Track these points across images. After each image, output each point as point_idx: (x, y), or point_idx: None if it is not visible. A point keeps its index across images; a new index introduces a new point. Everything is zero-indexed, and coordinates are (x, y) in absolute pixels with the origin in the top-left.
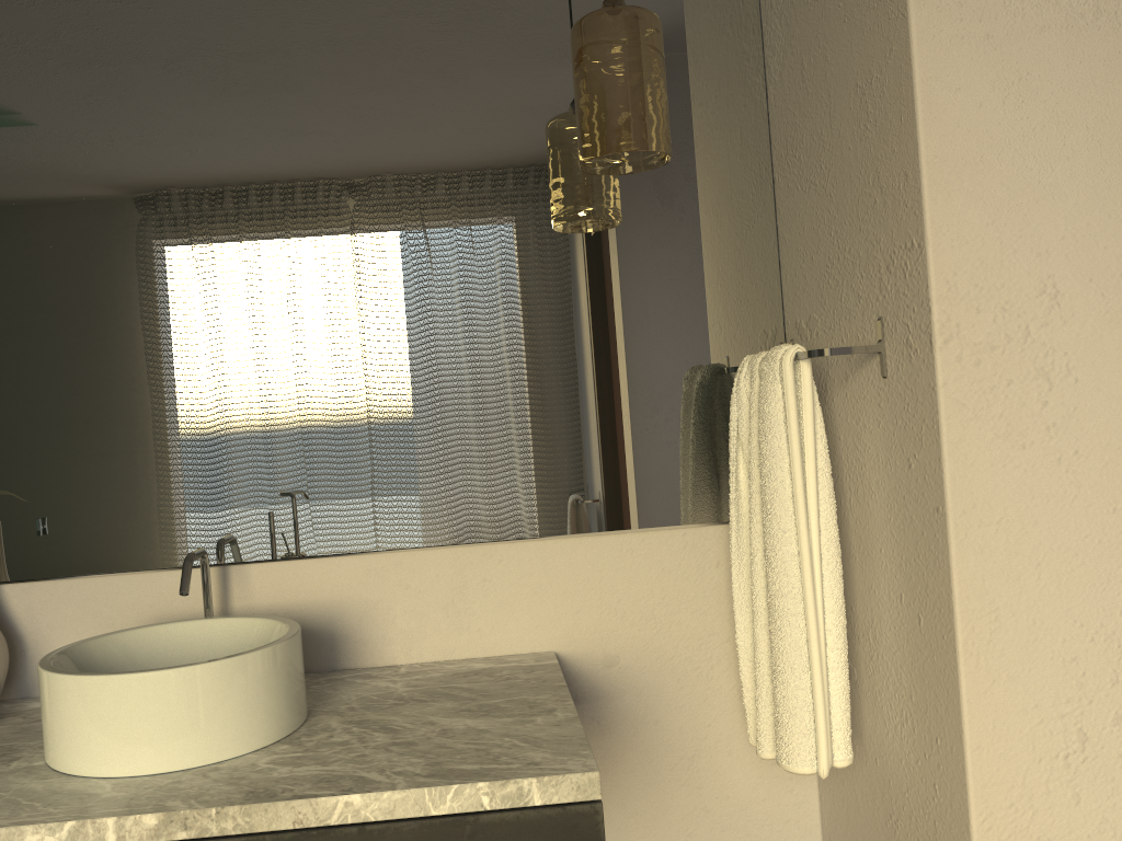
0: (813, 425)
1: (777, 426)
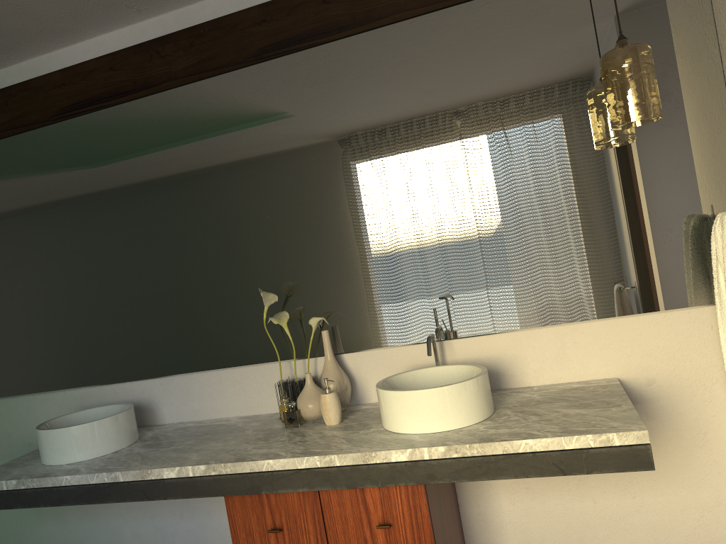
0: None
1: None
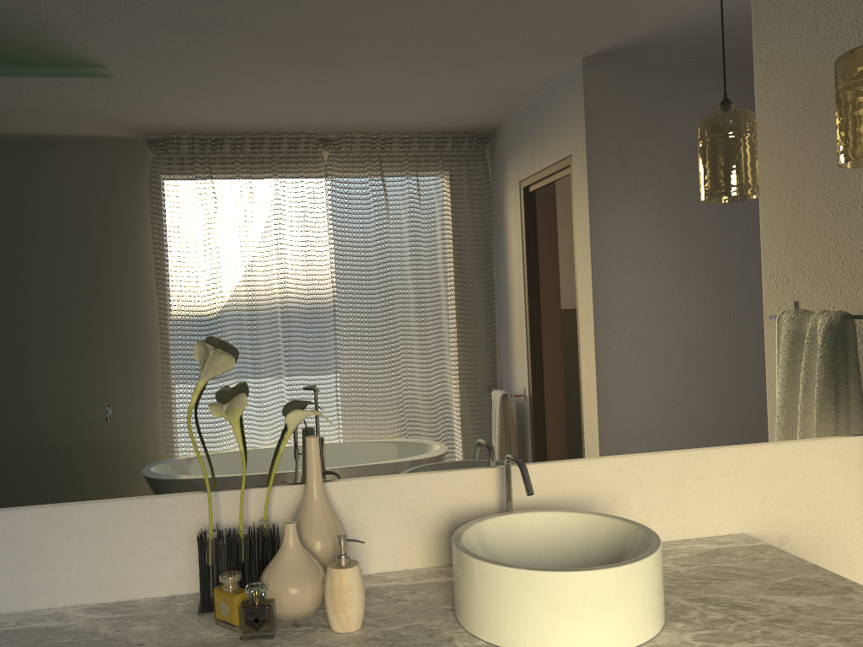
0: None
1: None
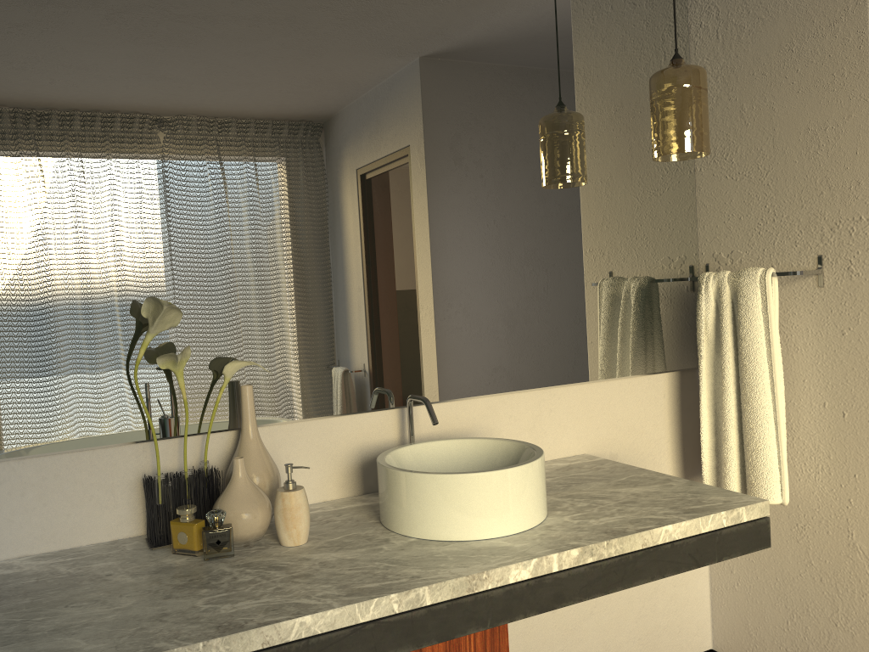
0: (778, 312)
1: (758, 313)
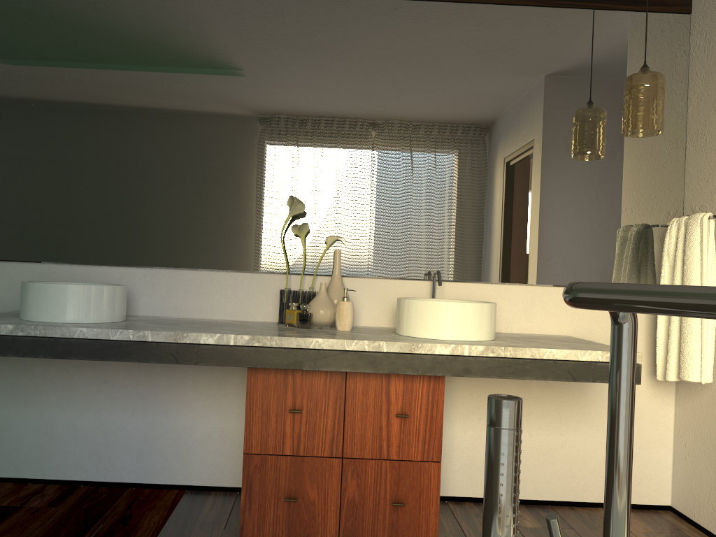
0: (712, 245)
1: (696, 244)
